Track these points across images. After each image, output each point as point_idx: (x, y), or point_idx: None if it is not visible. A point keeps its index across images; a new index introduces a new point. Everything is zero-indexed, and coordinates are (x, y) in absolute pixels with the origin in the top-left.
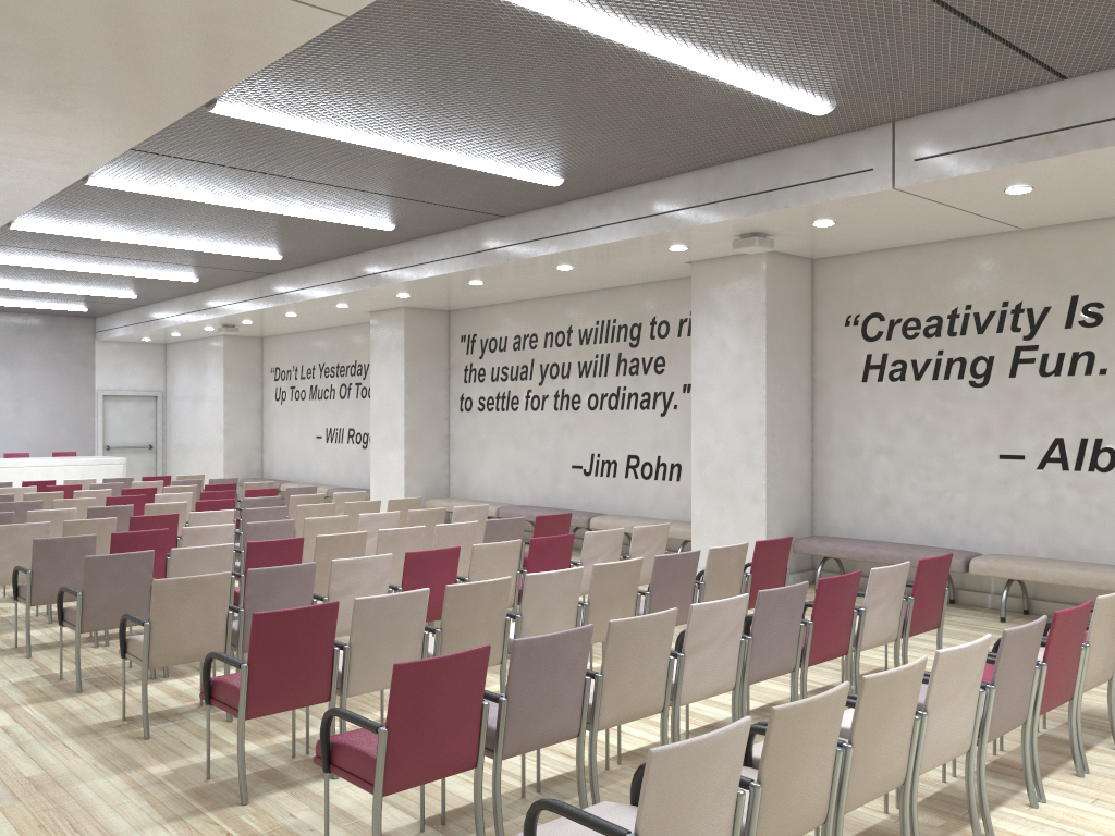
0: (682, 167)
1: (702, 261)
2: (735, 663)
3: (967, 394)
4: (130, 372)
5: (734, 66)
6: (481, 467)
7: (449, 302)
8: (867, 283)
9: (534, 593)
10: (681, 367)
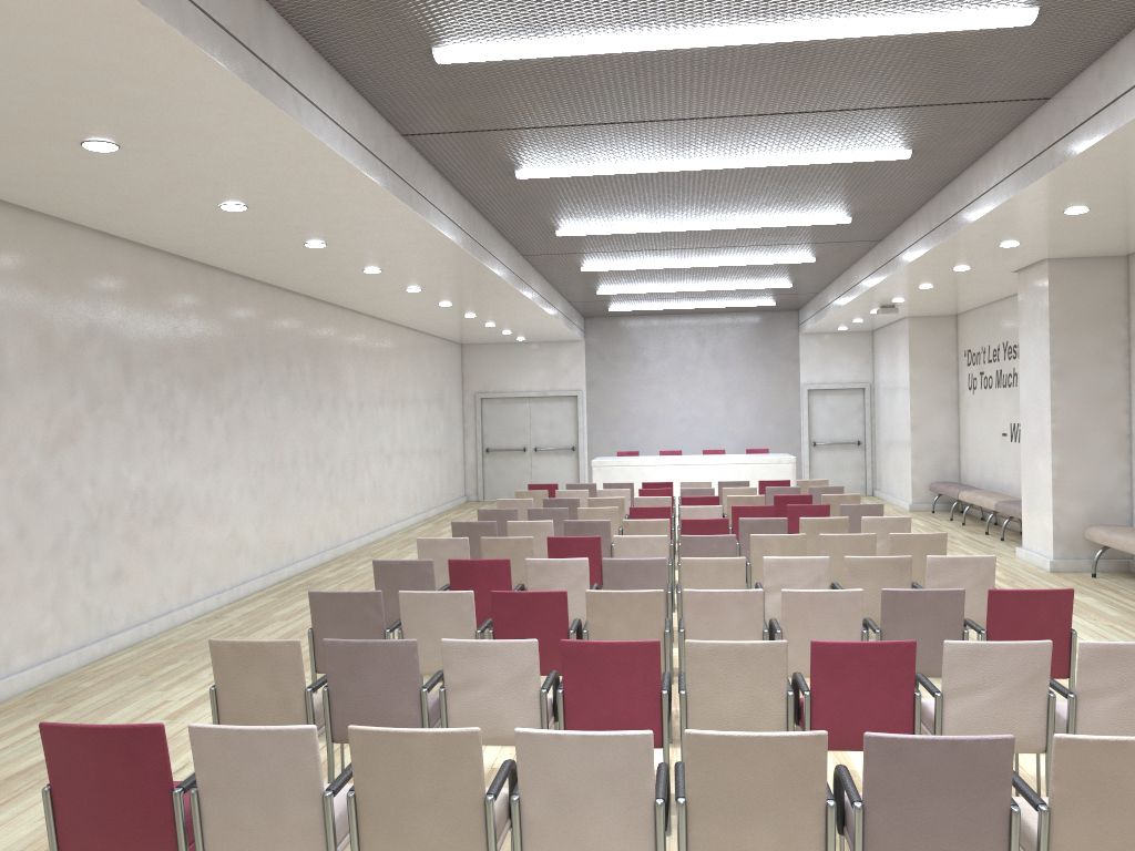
0: None
1: None
2: None
3: None
4: (834, 364)
5: None
6: None
7: (1097, 243)
8: None
9: (535, 765)
10: None
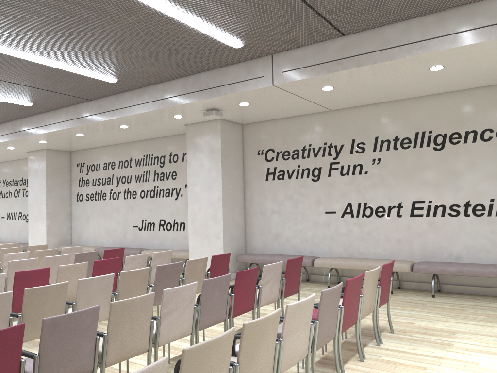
0: (176, 74)
1: (191, 124)
2: (191, 319)
3: (311, 184)
4: None
5: (192, 16)
6: (88, 229)
7: (69, 146)
8: (266, 135)
9: (83, 290)
10: (184, 176)
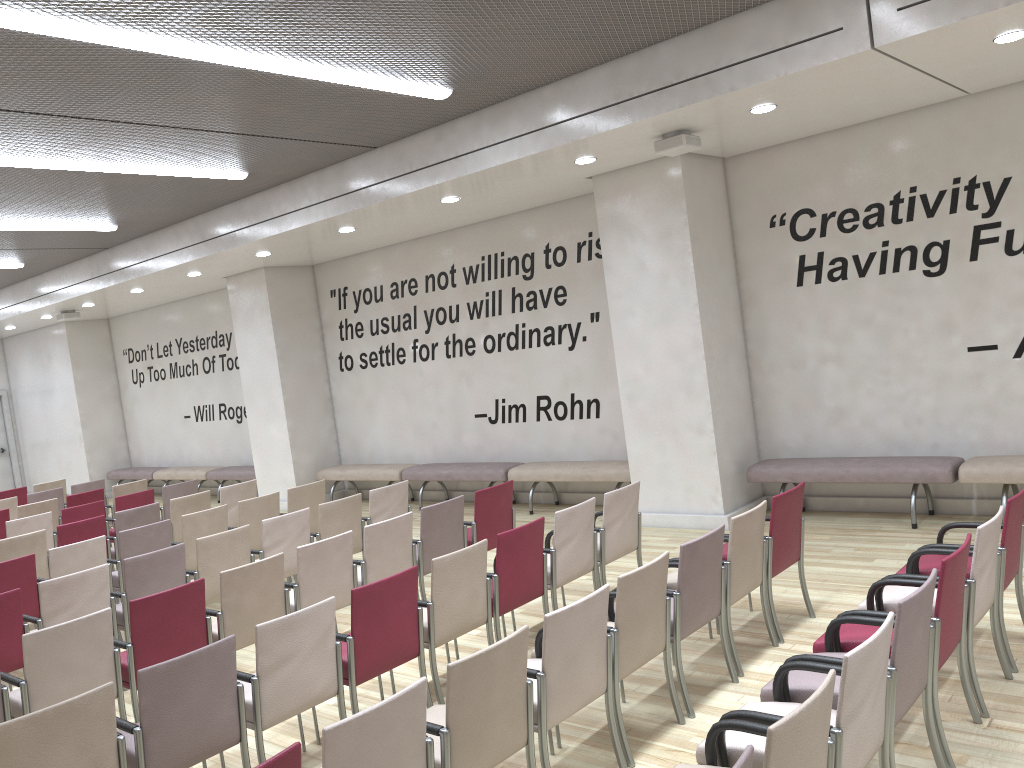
0: (594, 58)
1: (605, 174)
2: (884, 711)
3: (922, 285)
4: None
5: None
6: (373, 428)
7: (313, 255)
8: (790, 177)
9: (557, 638)
10: (585, 295)
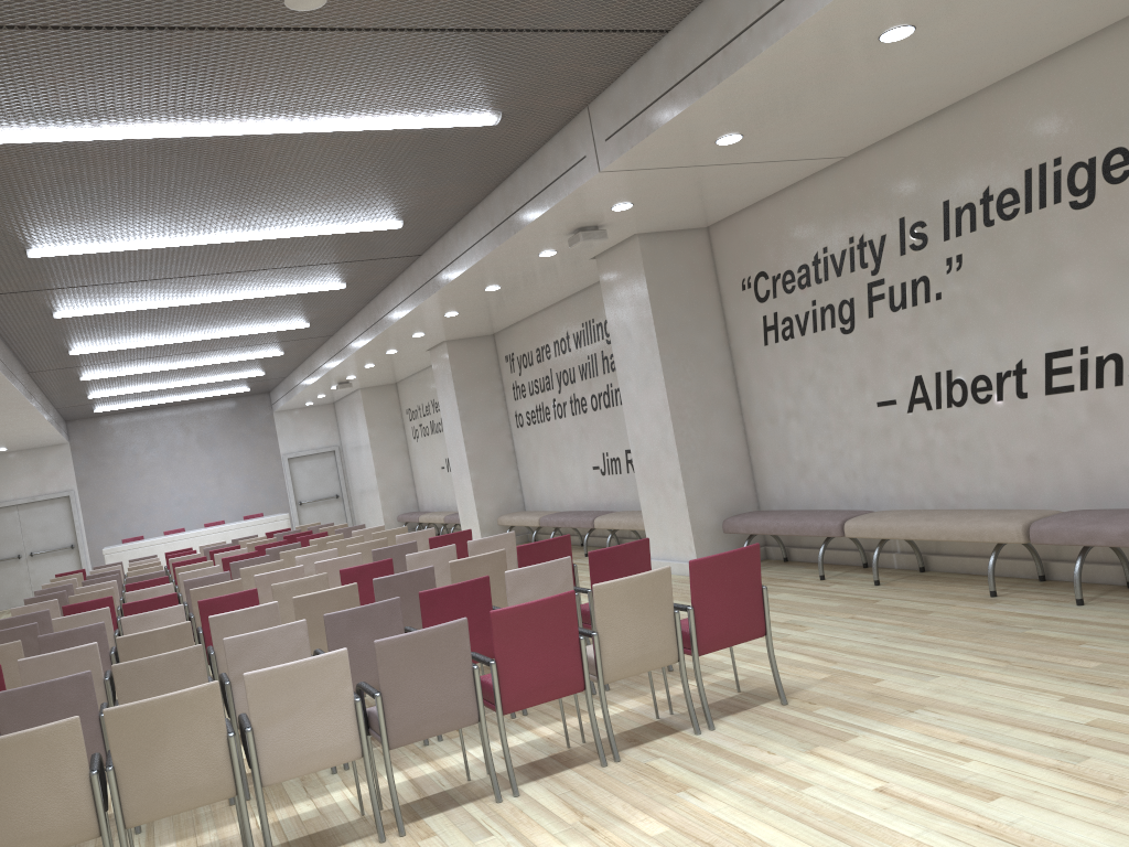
0: (481, 186)
1: (602, 255)
2: None
3: (841, 342)
4: (307, 434)
5: (341, 118)
6: (539, 478)
7: (472, 329)
8: (749, 242)
9: (222, 632)
10: None
